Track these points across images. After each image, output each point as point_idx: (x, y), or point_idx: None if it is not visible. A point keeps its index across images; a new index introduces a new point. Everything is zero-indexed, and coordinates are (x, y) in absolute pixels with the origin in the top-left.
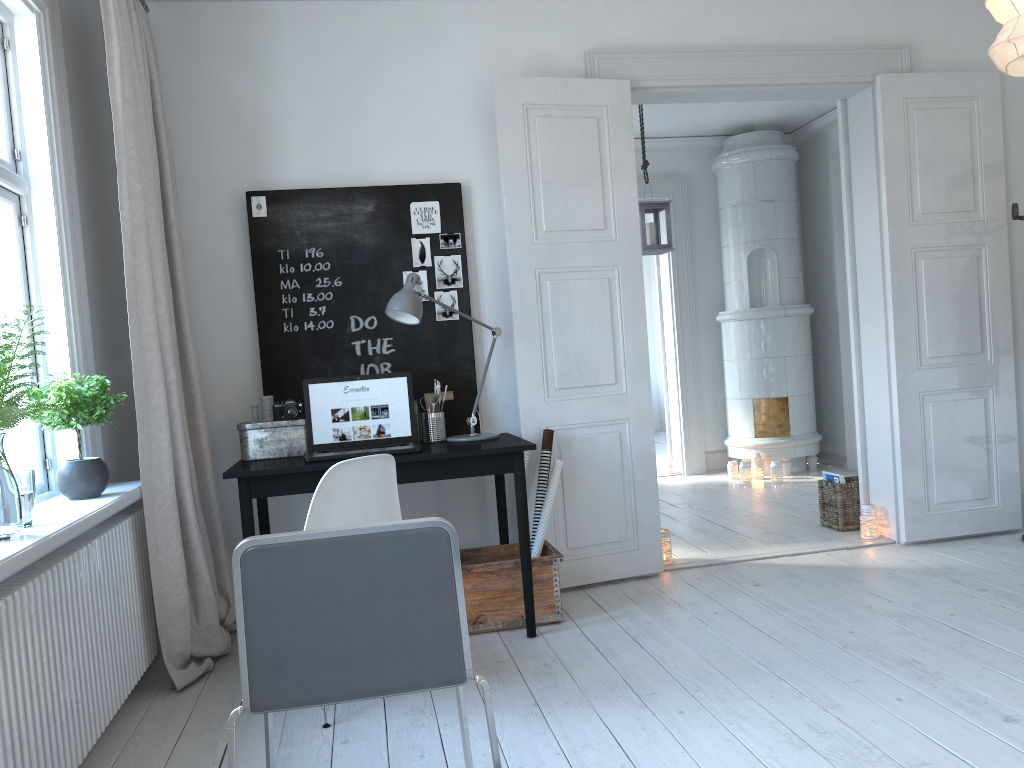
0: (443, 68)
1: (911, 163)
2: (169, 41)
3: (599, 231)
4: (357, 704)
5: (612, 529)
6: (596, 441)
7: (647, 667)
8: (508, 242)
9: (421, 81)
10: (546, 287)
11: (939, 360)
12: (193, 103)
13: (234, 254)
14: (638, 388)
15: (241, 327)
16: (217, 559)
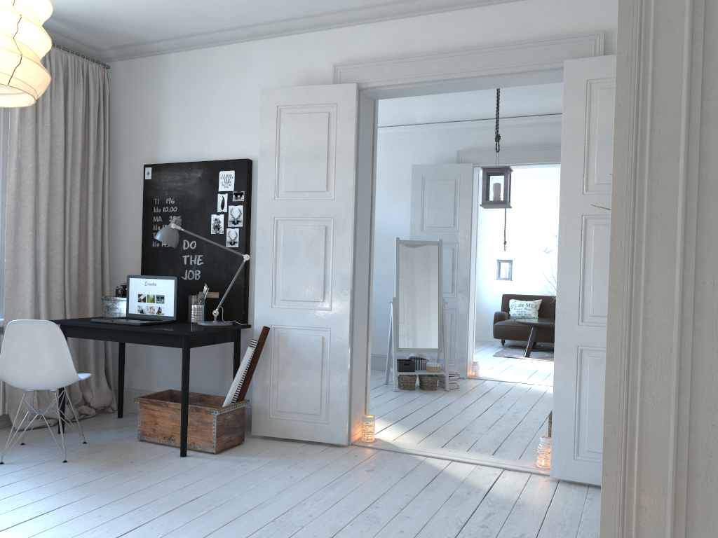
0: (250, 84)
1: (590, 138)
2: (124, 82)
3: (322, 192)
4: (36, 459)
5: (309, 404)
6: (304, 340)
7: (165, 490)
8: (258, 198)
9: (237, 94)
10: (281, 230)
11: (603, 319)
12: (130, 115)
13: (140, 200)
14: (340, 307)
15: (139, 242)
16: (89, 369)
